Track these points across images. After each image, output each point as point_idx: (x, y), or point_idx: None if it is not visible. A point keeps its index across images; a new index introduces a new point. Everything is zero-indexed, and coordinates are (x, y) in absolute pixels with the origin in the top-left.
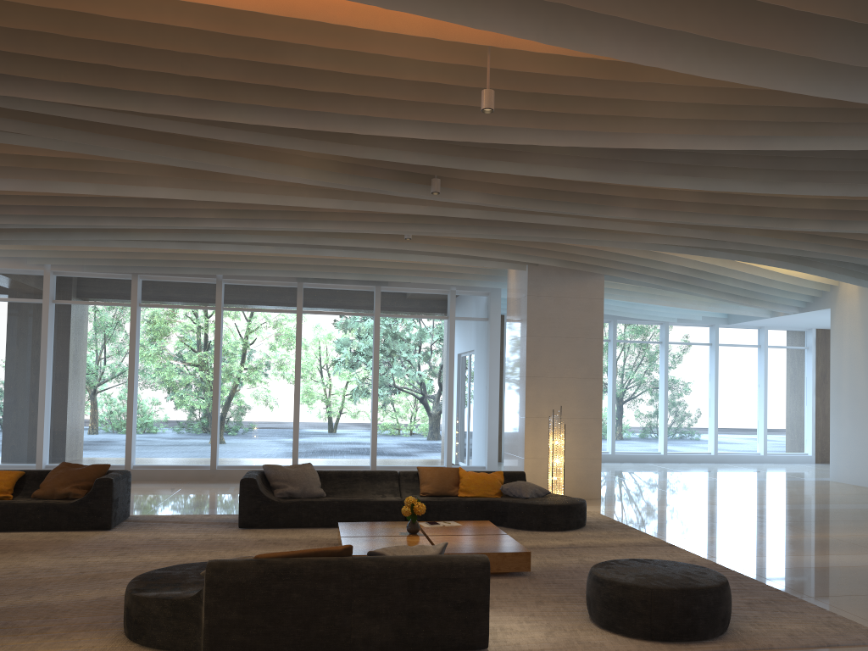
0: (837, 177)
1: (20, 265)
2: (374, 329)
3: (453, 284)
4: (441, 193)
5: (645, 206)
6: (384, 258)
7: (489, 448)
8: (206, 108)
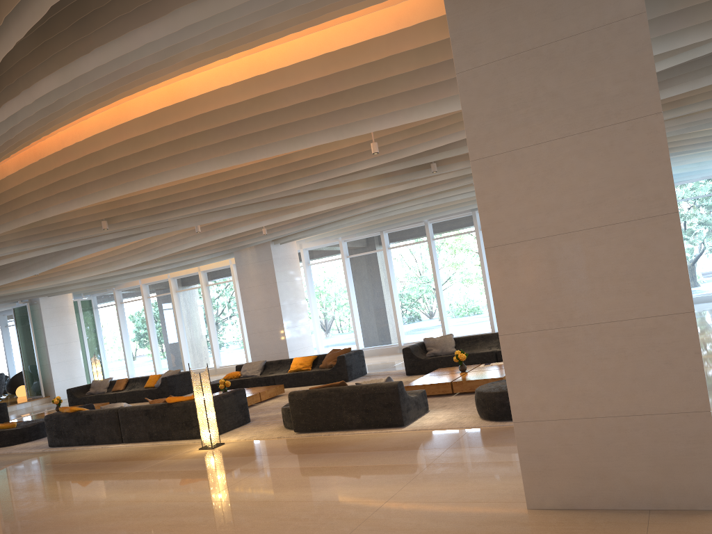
0: (675, 81)
1: (327, 241)
2: None
3: None
4: (441, 169)
5: None
6: None
7: None
8: (282, 186)
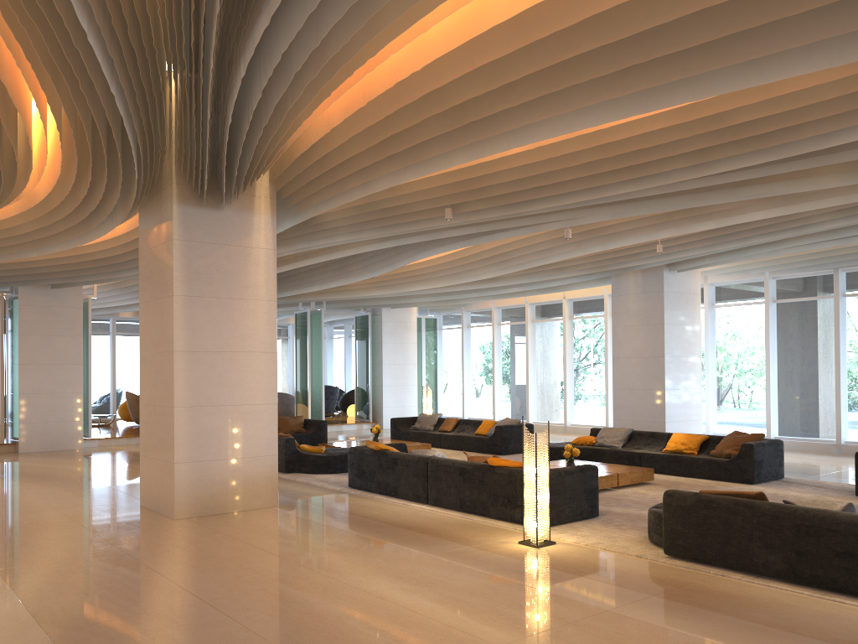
0: None
1: (747, 276)
2: None
3: None
4: None
5: None
6: None
7: None
8: (703, 168)
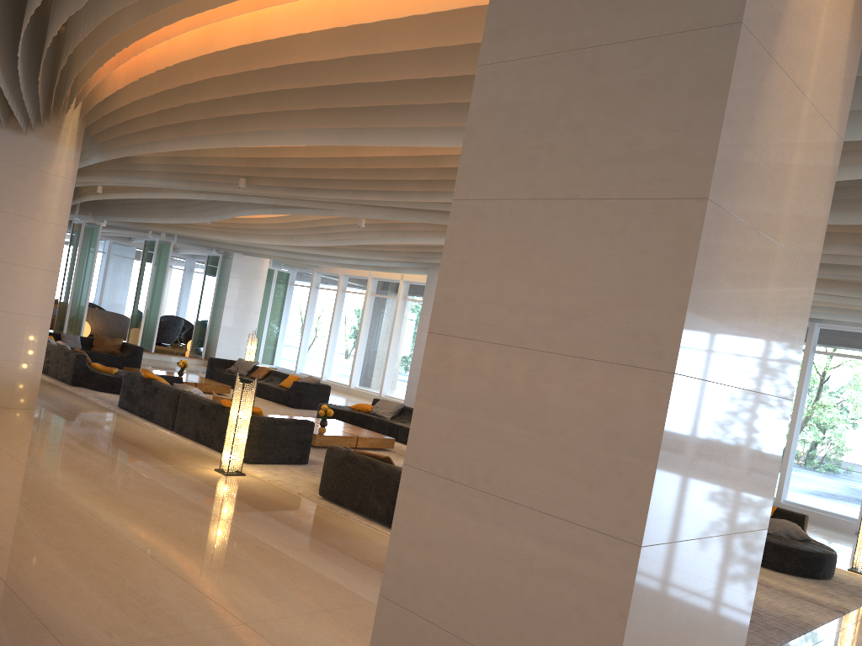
0: None
1: None
2: (802, 364)
3: None
4: None
5: (859, 240)
6: None
7: None
8: (432, 195)
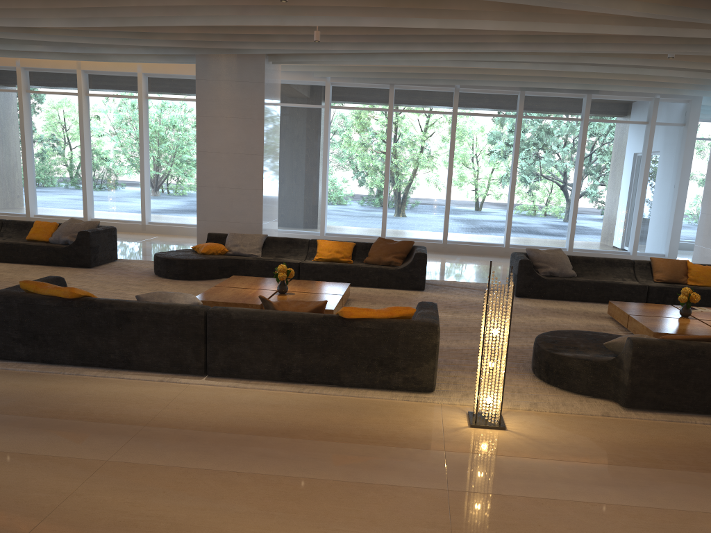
0: None
1: (309, 78)
2: (581, 132)
3: (662, 93)
4: None
5: None
6: (625, 73)
7: (671, 240)
8: None
